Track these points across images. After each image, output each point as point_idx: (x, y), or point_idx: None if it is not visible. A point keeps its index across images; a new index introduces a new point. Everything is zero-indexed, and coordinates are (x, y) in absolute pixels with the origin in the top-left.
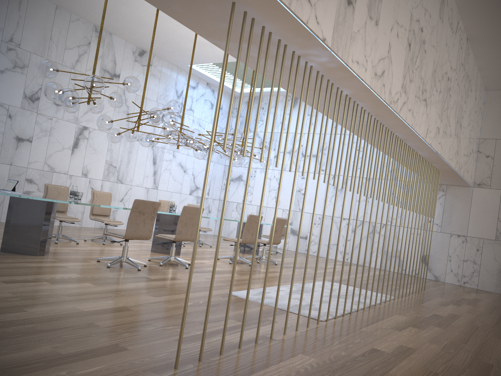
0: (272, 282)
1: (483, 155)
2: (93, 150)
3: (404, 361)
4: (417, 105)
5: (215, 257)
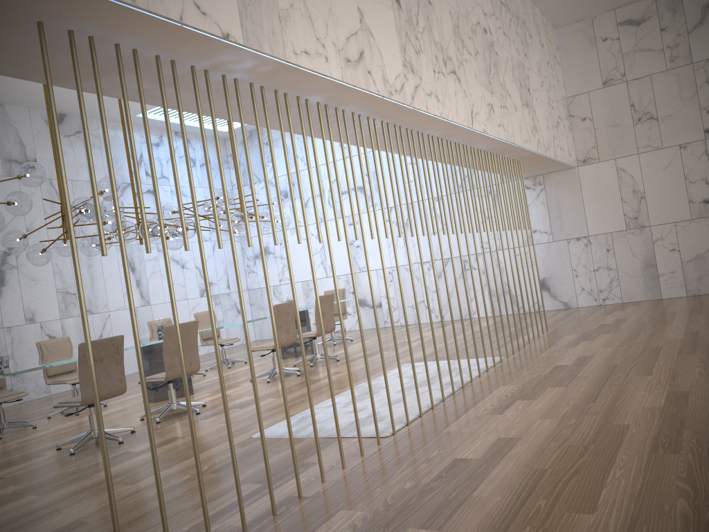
0: (325, 394)
1: (578, 119)
2: (32, 280)
3: (499, 465)
4: (440, 83)
5: (147, 422)
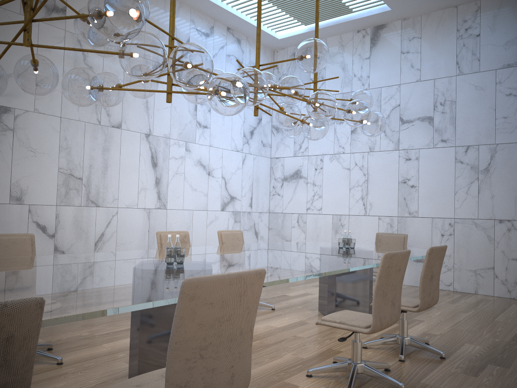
0: None
1: None
2: (29, 151)
3: None
4: None
5: None
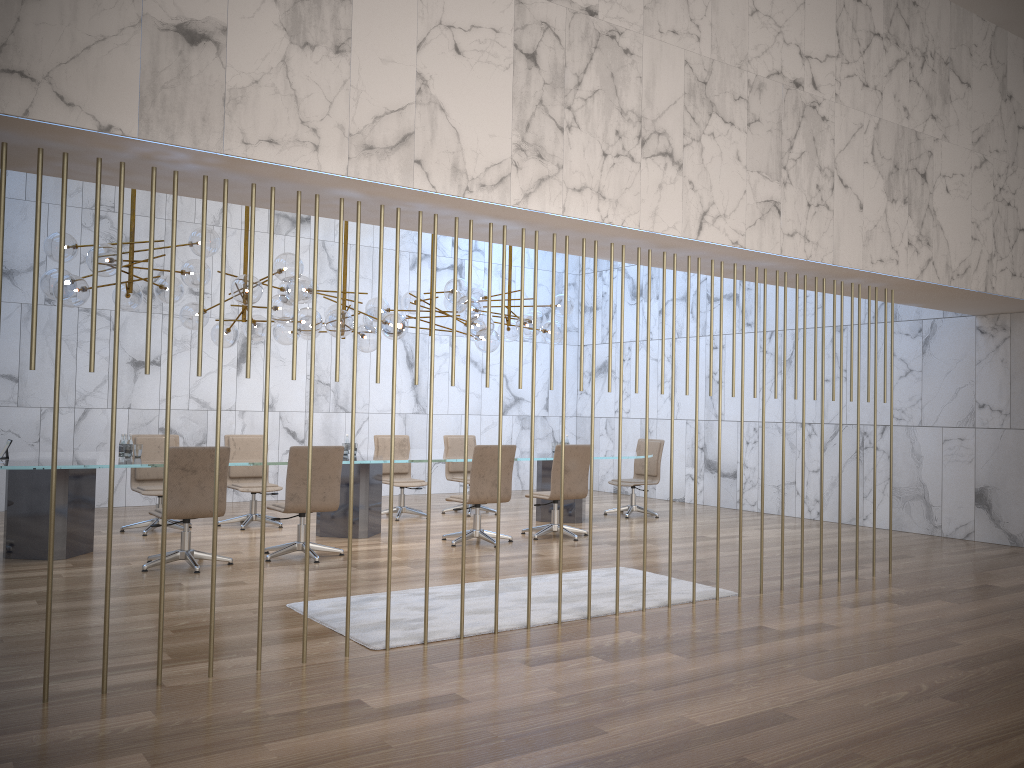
0: (459, 578)
1: None
2: (279, 361)
3: (369, 723)
4: (619, 171)
5: None
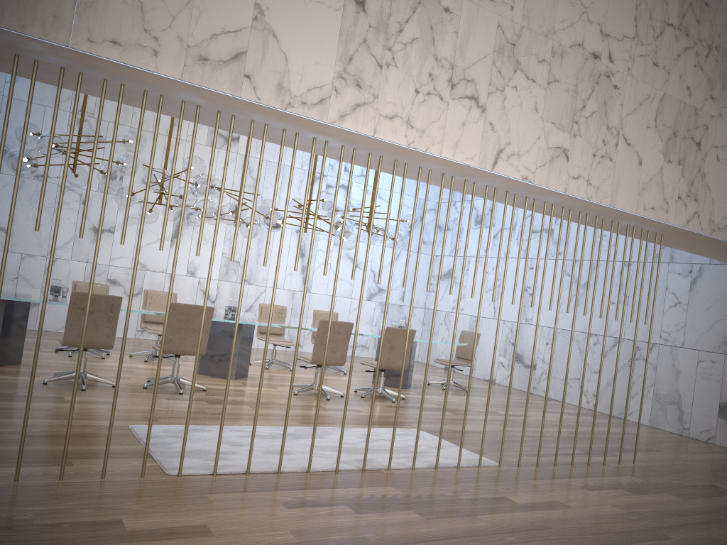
0: (281, 421)
1: None
2: (203, 240)
3: None
4: (428, 107)
5: None
